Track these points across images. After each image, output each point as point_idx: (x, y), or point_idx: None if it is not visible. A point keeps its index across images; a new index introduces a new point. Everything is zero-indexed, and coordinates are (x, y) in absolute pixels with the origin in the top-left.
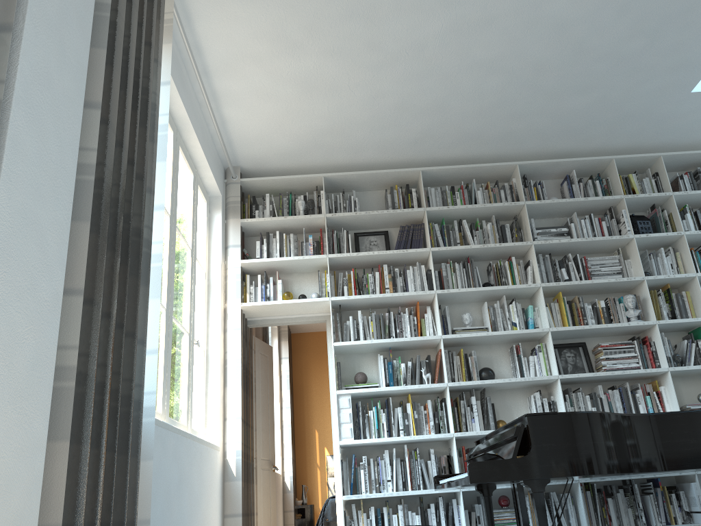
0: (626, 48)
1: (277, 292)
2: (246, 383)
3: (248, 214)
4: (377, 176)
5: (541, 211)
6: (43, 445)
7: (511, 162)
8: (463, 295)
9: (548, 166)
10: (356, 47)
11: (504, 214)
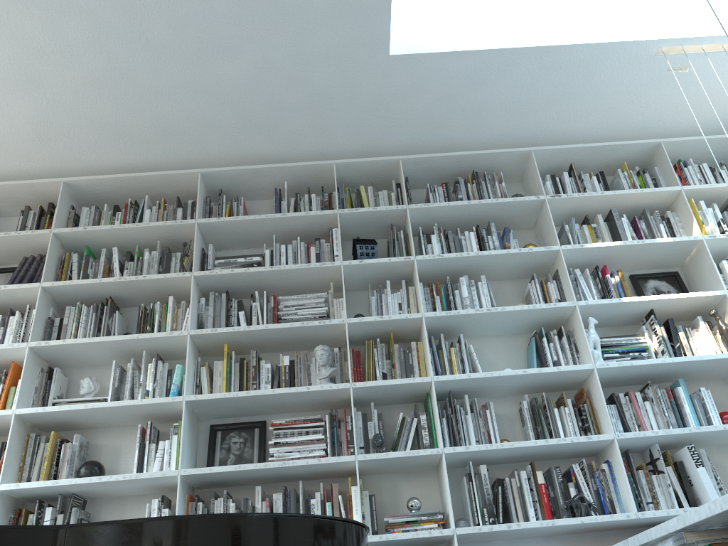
0: None
1: None
2: None
3: None
4: (6, 191)
5: (231, 235)
6: None
7: (189, 170)
8: (80, 351)
9: (248, 177)
10: None
11: (179, 240)
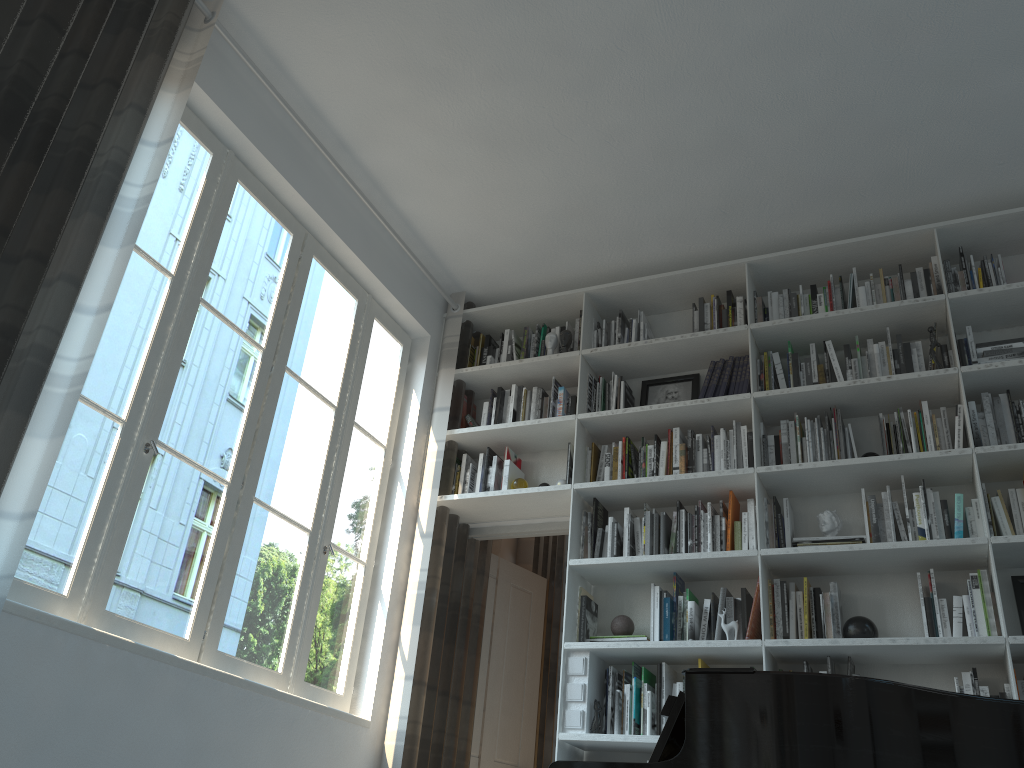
0: None
1: (502, 480)
2: (453, 626)
3: (477, 363)
4: (674, 282)
5: (992, 311)
6: None
7: (919, 226)
8: (816, 477)
9: (1007, 225)
10: (532, 57)
11: (913, 323)
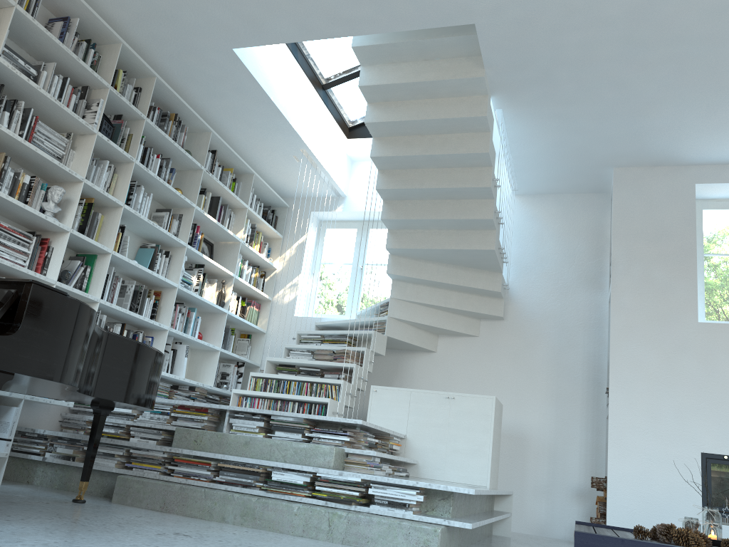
0: None
1: None
2: None
3: None
4: None
5: (20, 29)
6: None
7: None
8: None
9: None
10: None
11: None
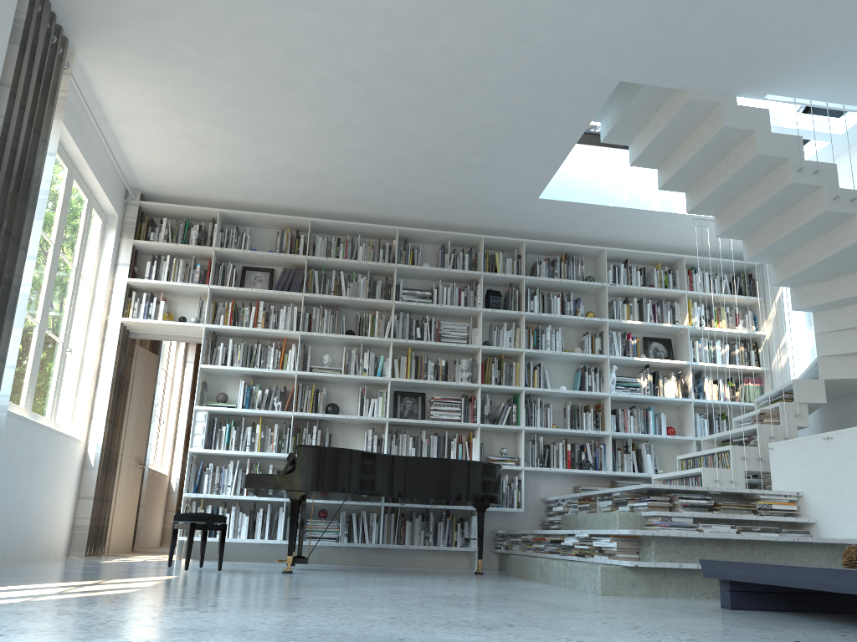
0: (471, 161)
1: (159, 312)
2: (119, 388)
3: (144, 235)
4: (270, 218)
5: (412, 273)
6: None
7: (392, 226)
8: (326, 339)
9: (427, 234)
10: (239, 124)
11: (379, 271)
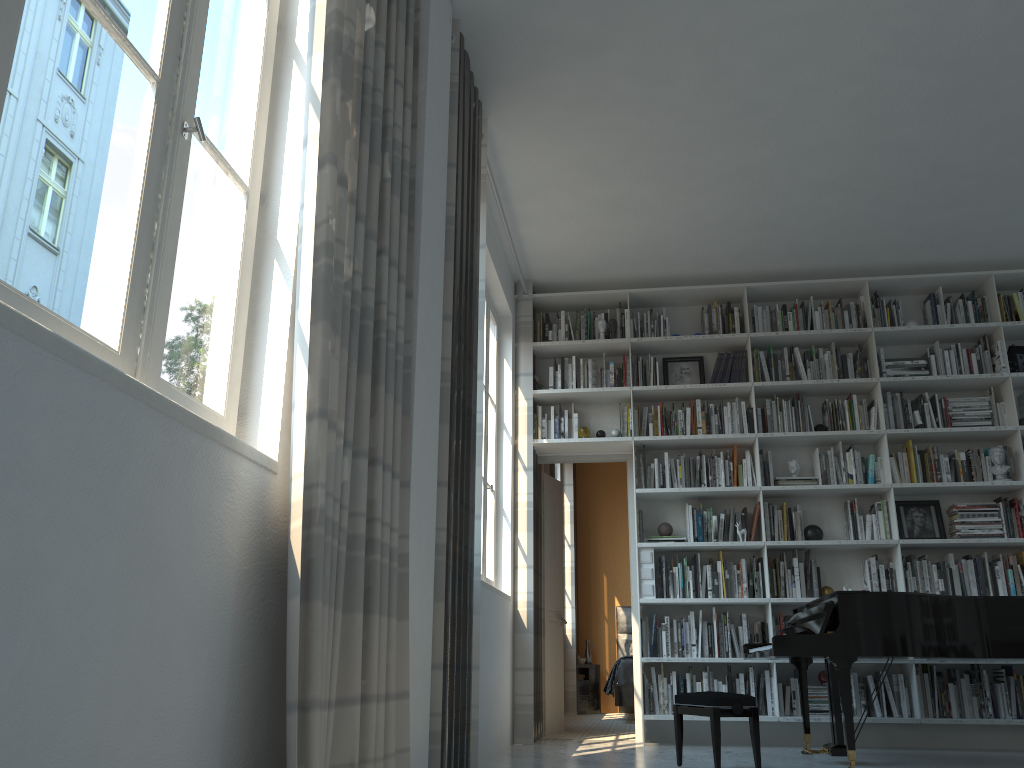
0: (997, 166)
1: (572, 428)
2: (535, 527)
3: (541, 335)
4: (692, 292)
5: (893, 338)
6: (432, 605)
7: (858, 278)
8: (790, 439)
9: (907, 282)
10: (673, 173)
11: (846, 340)
